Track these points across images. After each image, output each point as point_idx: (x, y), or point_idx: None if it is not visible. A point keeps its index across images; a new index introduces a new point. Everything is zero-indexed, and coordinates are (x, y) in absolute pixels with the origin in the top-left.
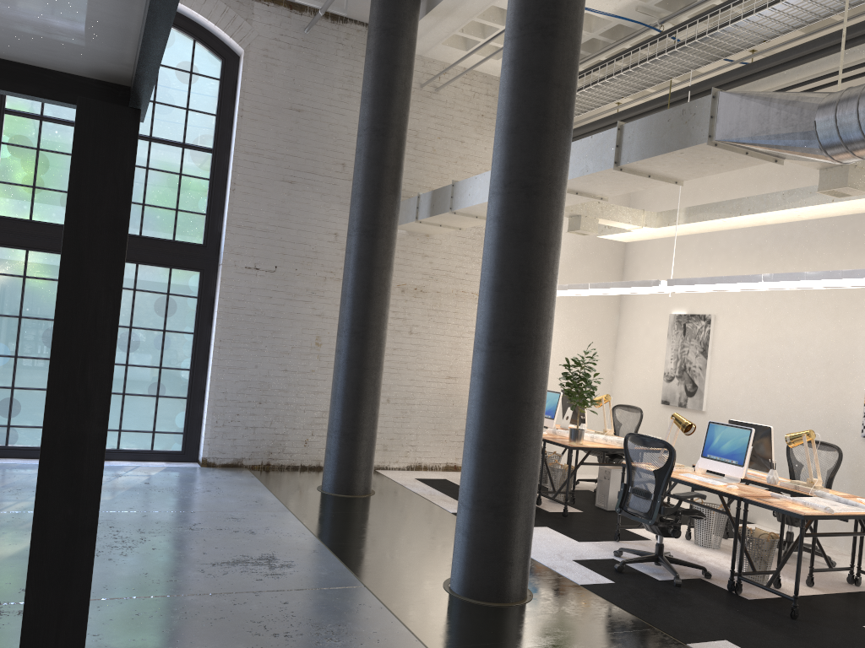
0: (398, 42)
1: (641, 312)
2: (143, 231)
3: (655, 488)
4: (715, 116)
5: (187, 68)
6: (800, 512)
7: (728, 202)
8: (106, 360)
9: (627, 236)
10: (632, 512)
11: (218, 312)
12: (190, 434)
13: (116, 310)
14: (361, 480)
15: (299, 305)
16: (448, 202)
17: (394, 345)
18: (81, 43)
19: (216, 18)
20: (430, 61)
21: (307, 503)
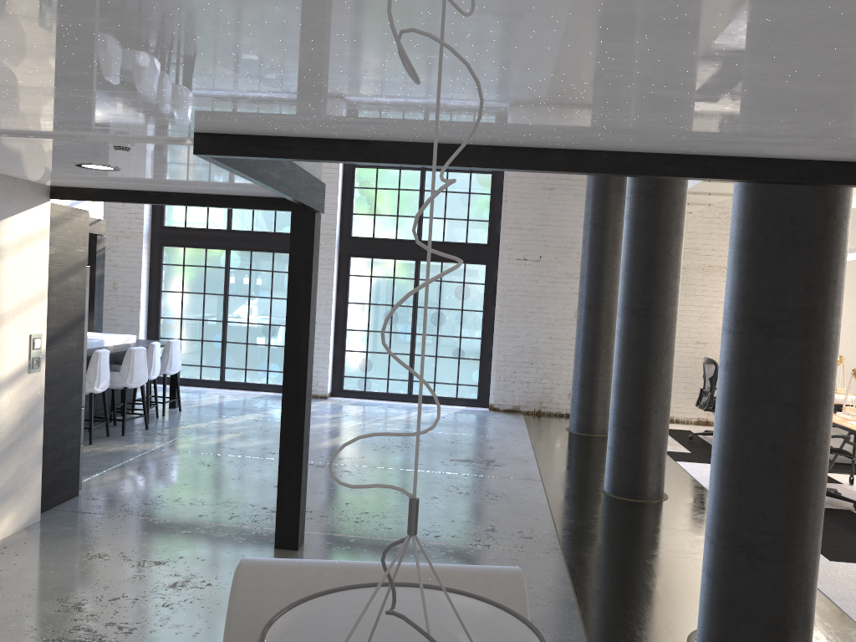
0: None
1: None
2: (445, 238)
3: None
4: None
5: None
6: None
7: None
8: (306, 320)
9: None
10: None
11: (497, 294)
12: (482, 387)
13: (309, 298)
14: (596, 423)
15: (560, 286)
16: None
17: None
18: None
19: None
20: None
21: (548, 436)
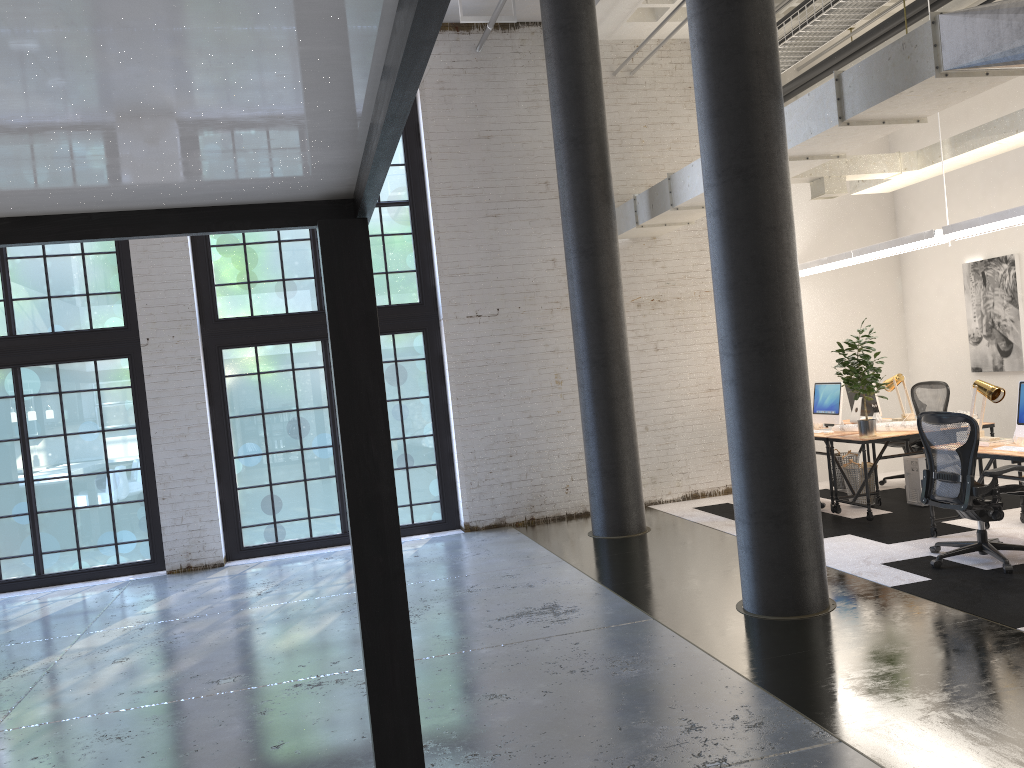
0: (577, 38)
1: (927, 269)
2: None
3: (962, 469)
4: (938, 44)
5: None
6: None
7: (999, 120)
8: (383, 431)
9: (887, 186)
10: (940, 500)
11: (449, 370)
12: (447, 501)
13: (382, 389)
14: (632, 518)
15: (530, 345)
16: (667, 198)
17: (640, 367)
18: (315, 180)
19: None
20: (618, 43)
21: (580, 550)
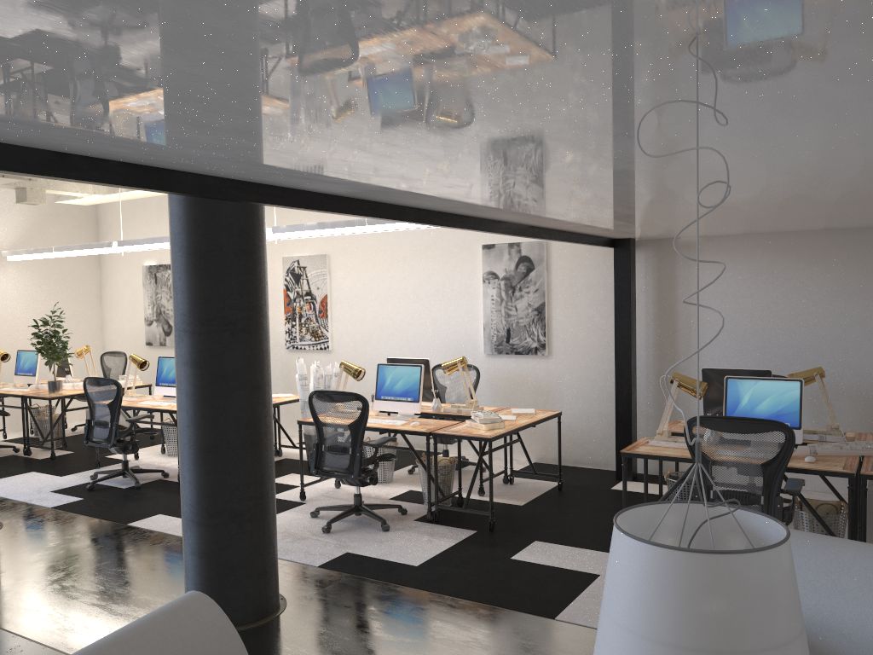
0: None
1: (119, 266)
2: None
3: (111, 418)
4: None
5: None
6: None
7: None
8: None
9: (84, 201)
10: (96, 441)
11: None
12: None
13: None
14: None
15: None
16: None
17: None
18: None
19: None
20: None
21: None
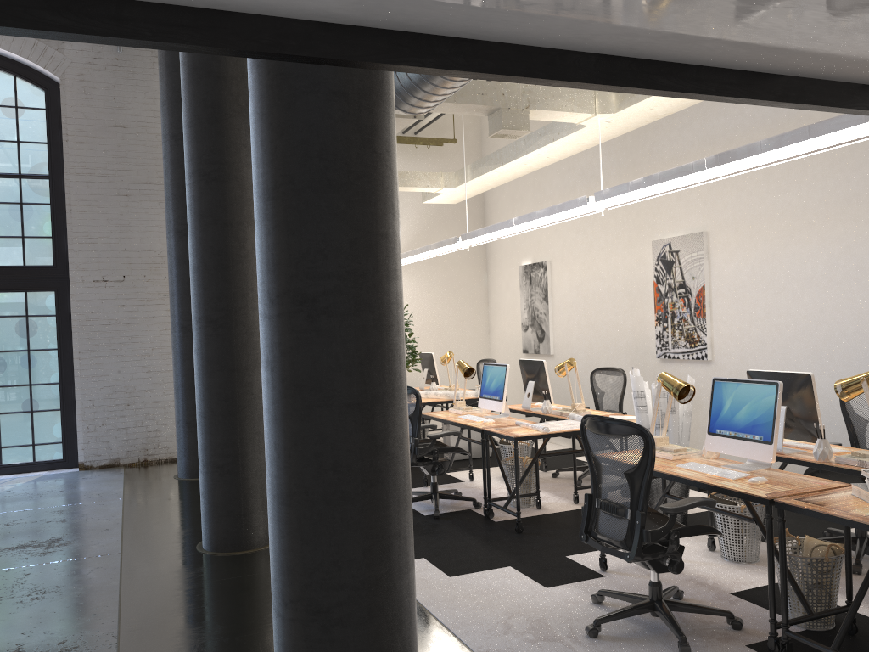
0: None
1: (501, 268)
2: None
3: (413, 432)
4: None
5: (11, 104)
6: (514, 435)
7: (494, 153)
8: None
9: (446, 198)
10: None
11: (73, 326)
12: (69, 443)
13: None
14: None
15: (153, 309)
16: None
17: None
18: None
19: (27, 53)
20: None
21: (149, 489)
